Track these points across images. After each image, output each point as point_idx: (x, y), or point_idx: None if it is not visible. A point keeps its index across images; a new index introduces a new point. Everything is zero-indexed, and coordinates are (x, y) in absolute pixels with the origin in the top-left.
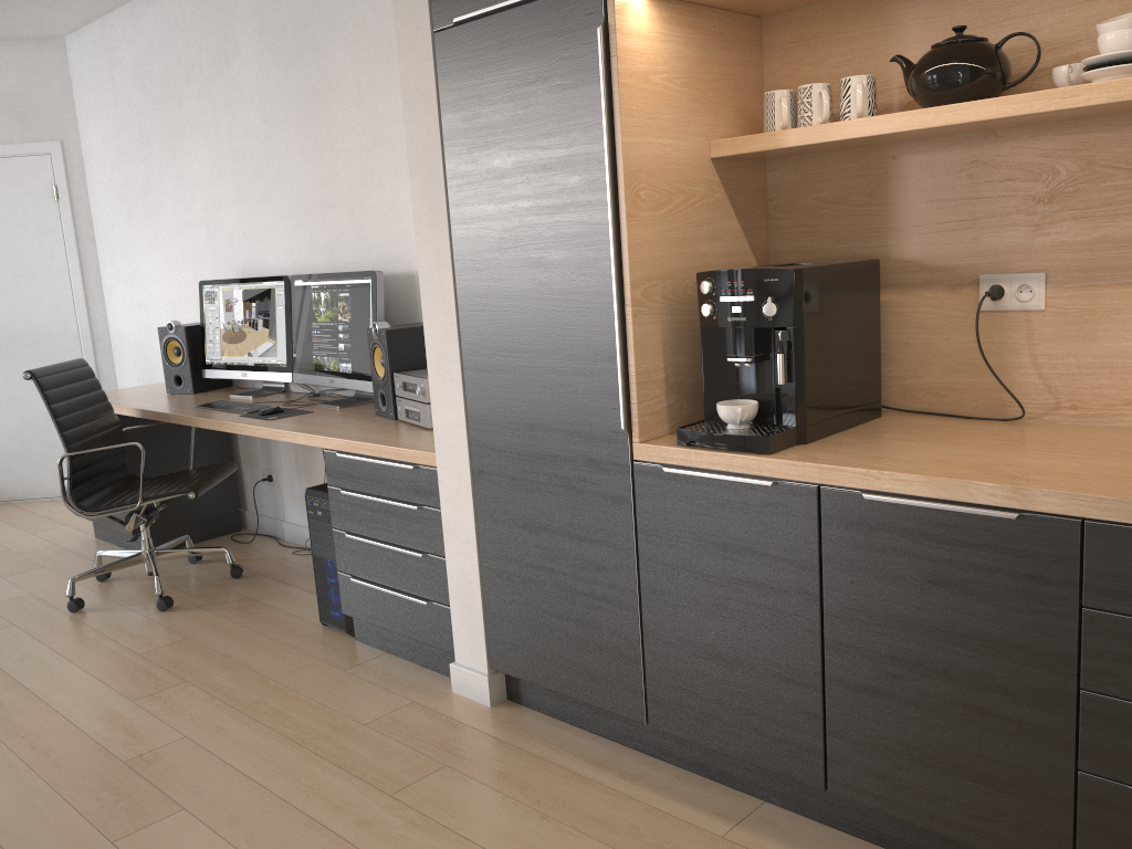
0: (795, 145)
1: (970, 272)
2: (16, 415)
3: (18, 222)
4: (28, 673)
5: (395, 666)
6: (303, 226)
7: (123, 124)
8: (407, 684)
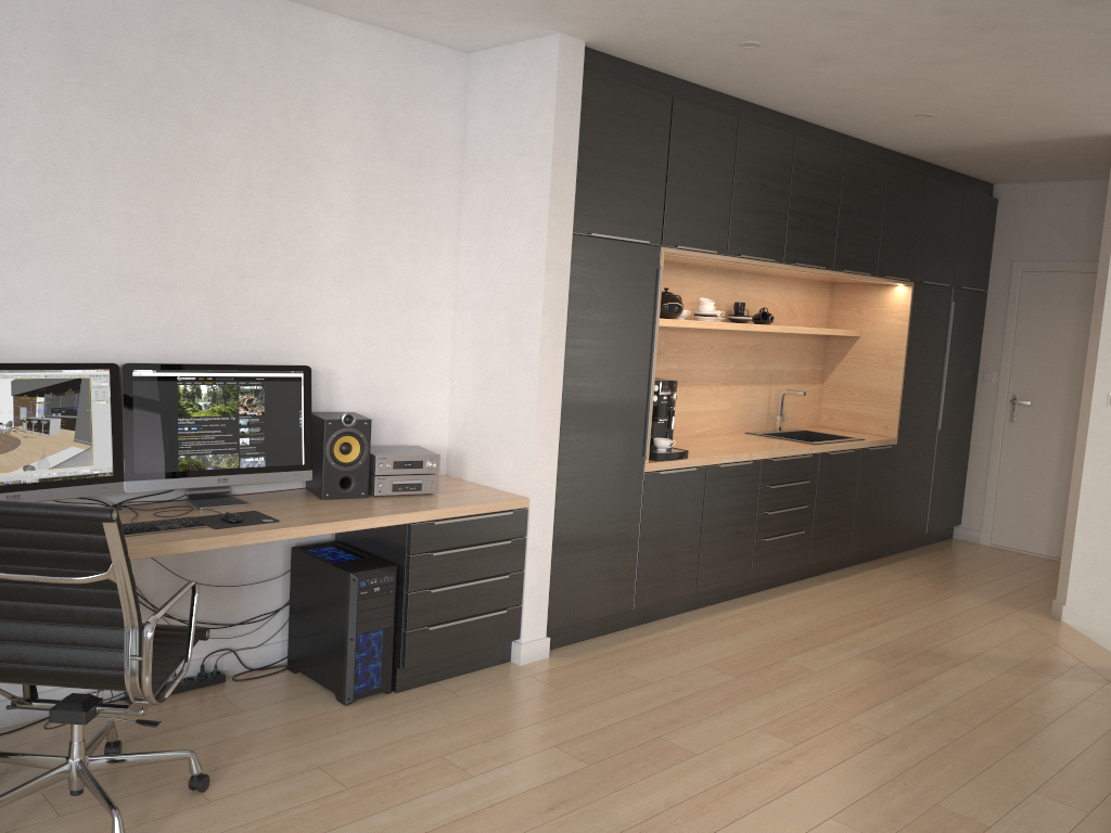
0: None
1: None
2: None
3: None
4: None
5: (463, 680)
6: (110, 303)
7: None
8: (500, 677)
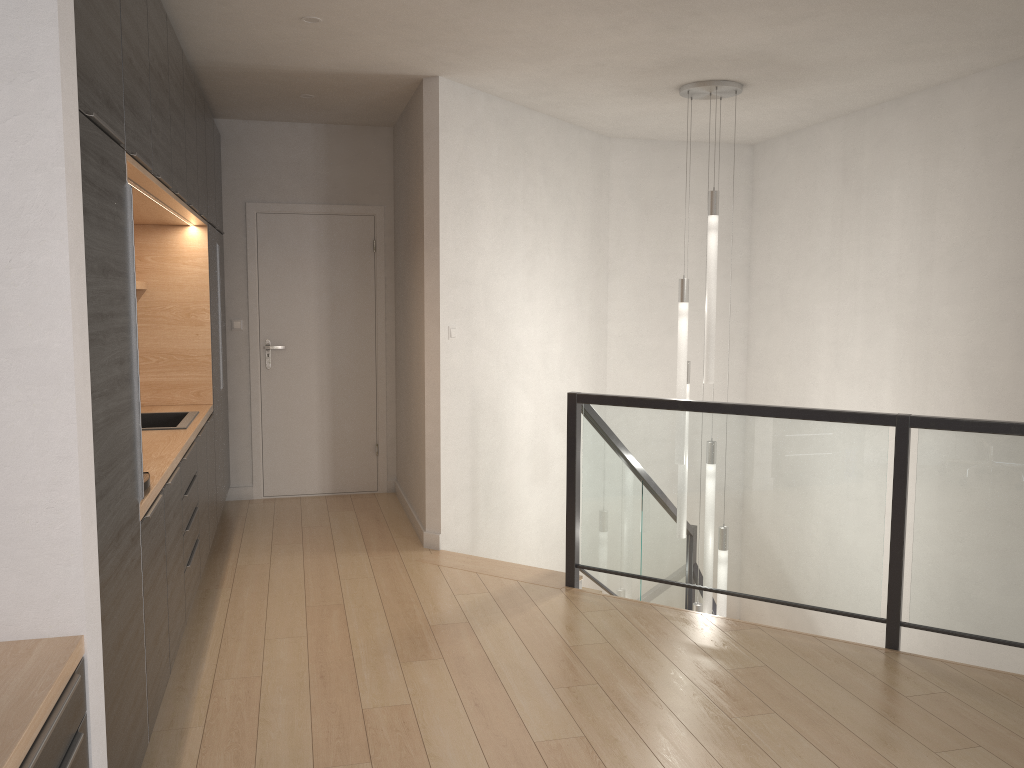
0: None
1: None
2: None
3: None
4: None
5: None
6: None
7: None
8: None
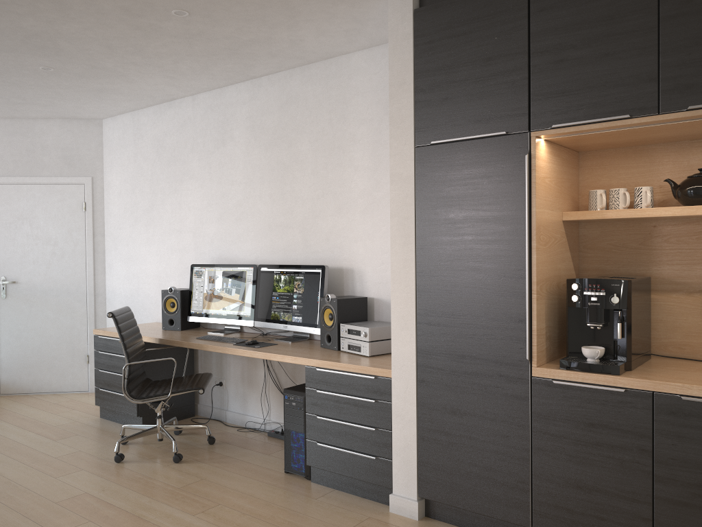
0: (614, 217)
1: (698, 286)
2: (39, 338)
3: (58, 222)
4: (112, 498)
5: (345, 496)
6: (266, 237)
7: (139, 171)
8: (359, 507)
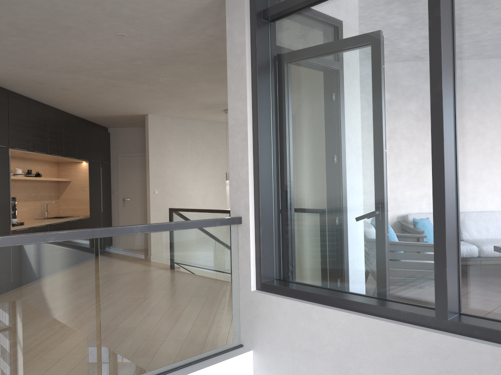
0: None
1: None
2: None
3: None
4: None
5: None
6: None
7: None
8: None
